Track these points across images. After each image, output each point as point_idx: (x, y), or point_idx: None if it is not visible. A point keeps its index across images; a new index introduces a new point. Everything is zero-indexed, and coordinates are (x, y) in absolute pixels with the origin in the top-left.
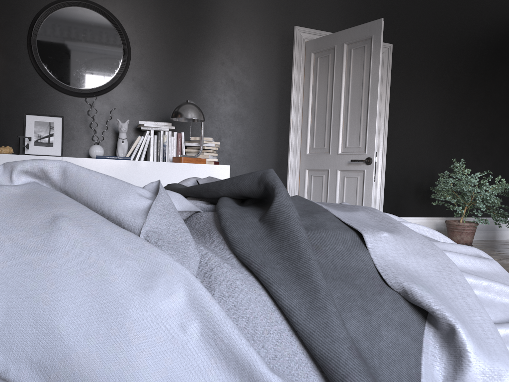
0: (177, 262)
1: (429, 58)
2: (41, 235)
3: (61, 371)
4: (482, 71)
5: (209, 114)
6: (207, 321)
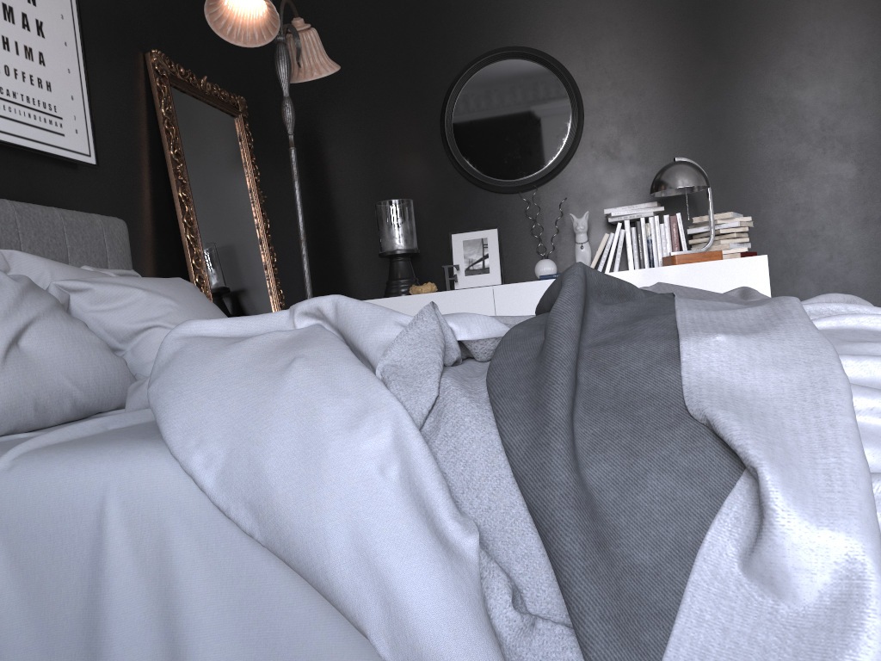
0: (393, 397)
1: None
2: (274, 378)
3: (265, 510)
4: None
5: (729, 171)
6: (405, 462)
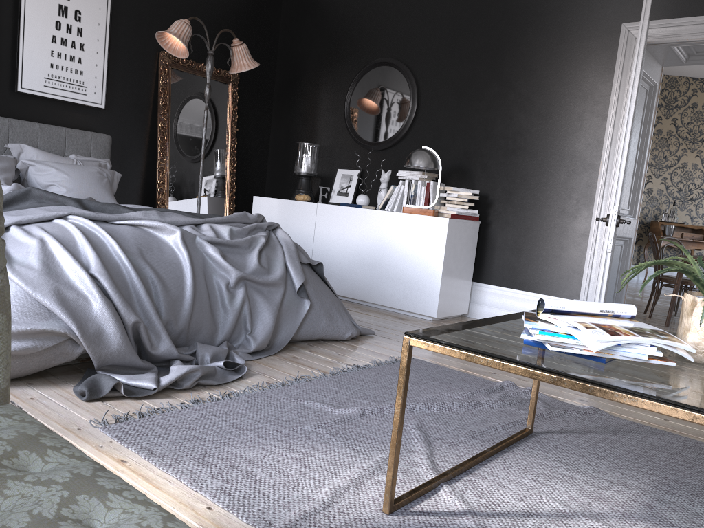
0: None
1: None
2: None
3: None
4: None
5: (489, 160)
6: None
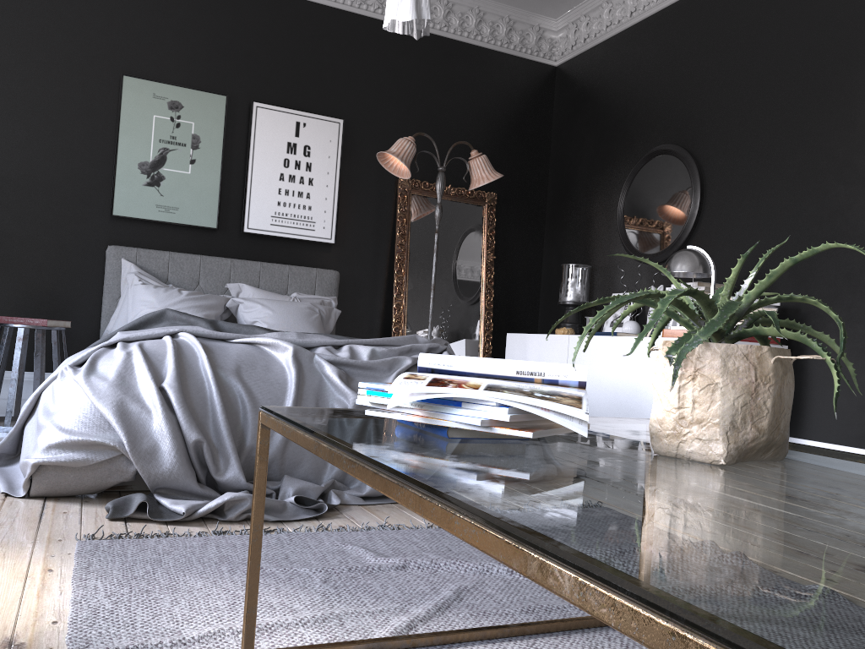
0: None
1: None
2: None
3: None
4: None
5: None
6: None
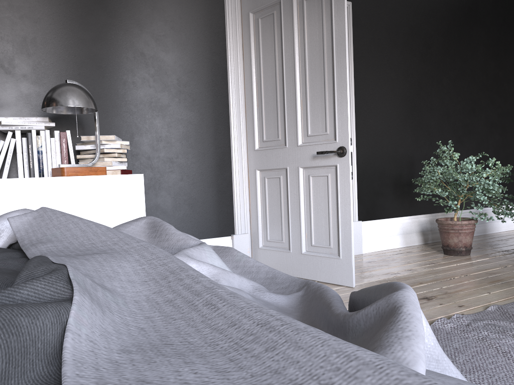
0: None
1: (396, 19)
2: None
3: None
4: (457, 34)
5: (112, 103)
6: None
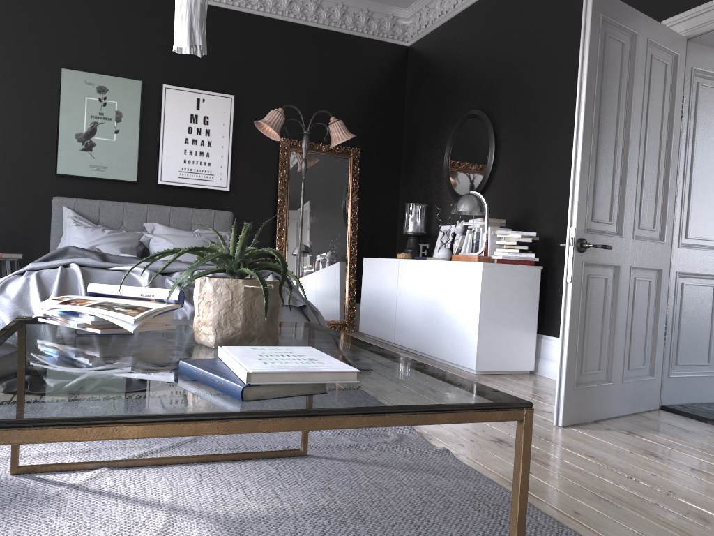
0: None
1: None
2: None
3: None
4: None
5: (552, 199)
6: None
